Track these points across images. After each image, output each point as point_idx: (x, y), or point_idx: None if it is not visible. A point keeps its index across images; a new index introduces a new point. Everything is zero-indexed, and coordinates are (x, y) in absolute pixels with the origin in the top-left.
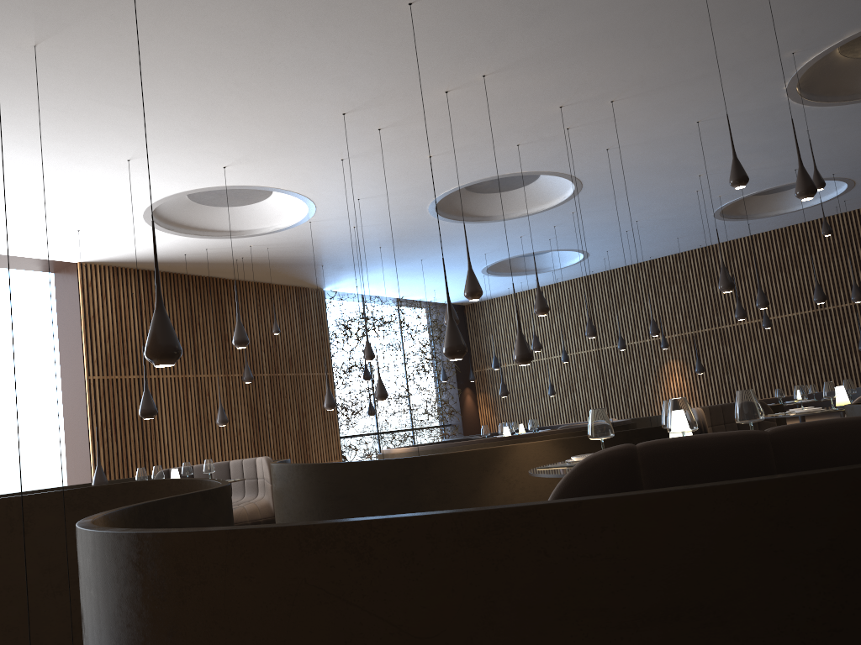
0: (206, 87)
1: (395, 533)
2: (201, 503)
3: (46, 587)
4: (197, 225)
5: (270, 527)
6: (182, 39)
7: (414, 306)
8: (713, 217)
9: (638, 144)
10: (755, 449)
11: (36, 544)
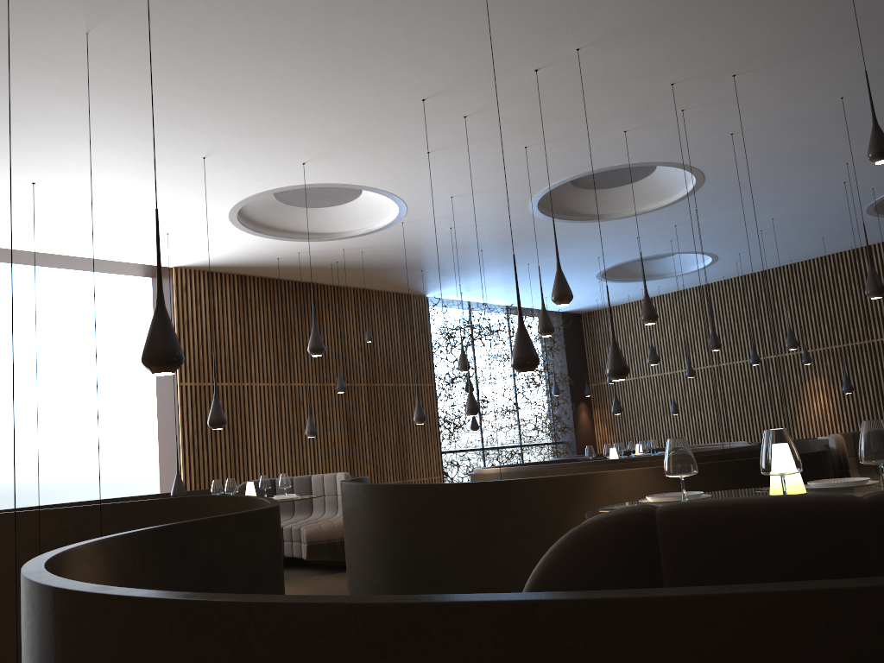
0: (271, 74)
1: (279, 625)
2: (238, 526)
3: None
4: (286, 227)
5: (142, 598)
6: (237, 18)
7: (524, 315)
8: (865, 213)
9: (769, 127)
10: (841, 527)
11: None
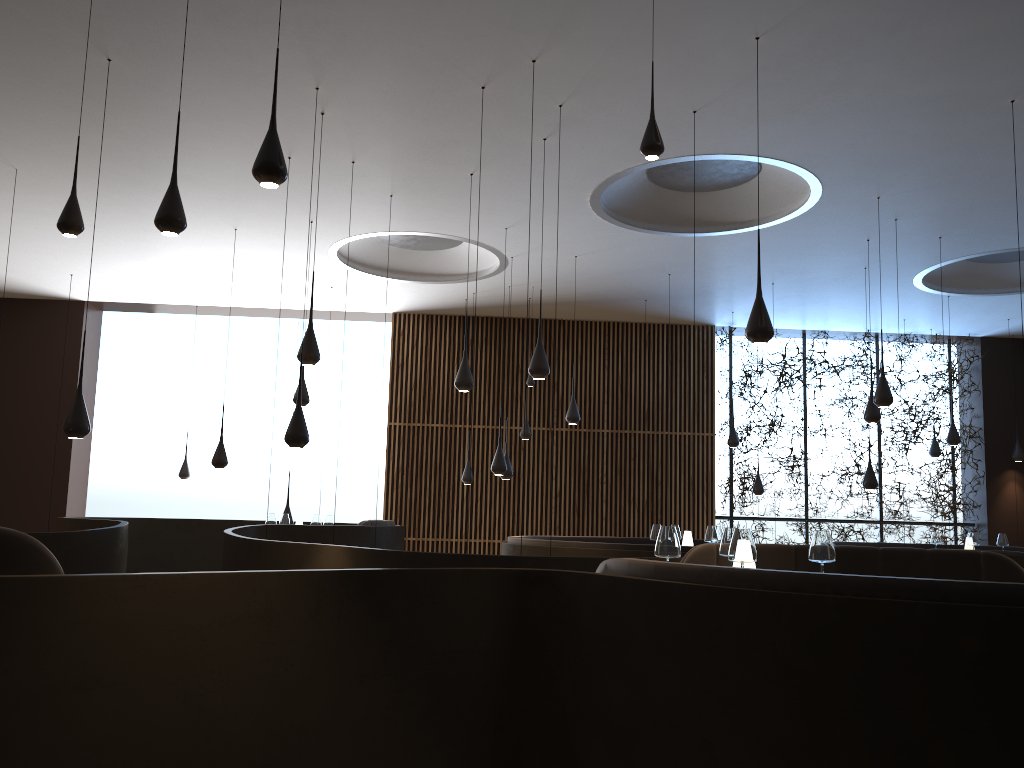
0: (152, 166)
1: None
2: None
3: None
4: (430, 271)
5: None
6: (61, 139)
7: (902, 343)
8: None
9: (734, 93)
10: None
11: None
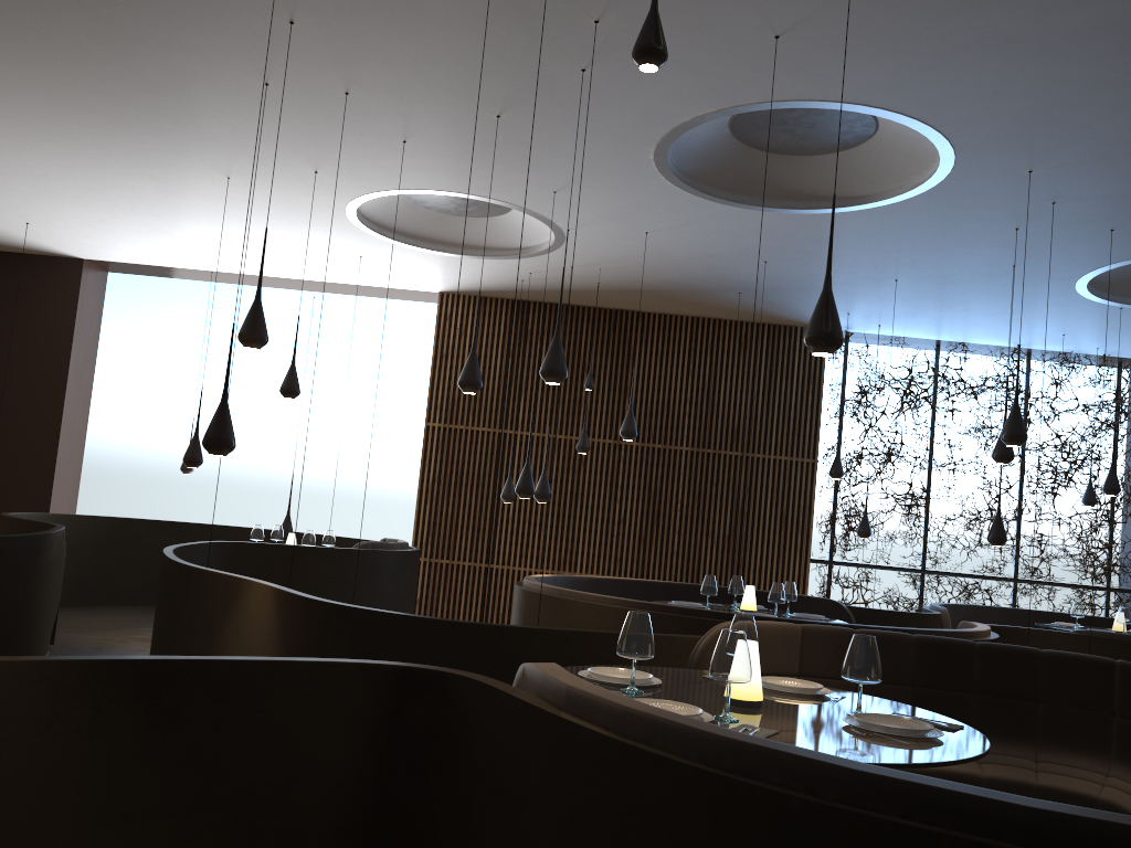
0: (104, 89)
1: None
2: None
3: None
4: (475, 243)
5: None
6: None
7: (1060, 364)
8: None
9: (829, 10)
10: None
11: None
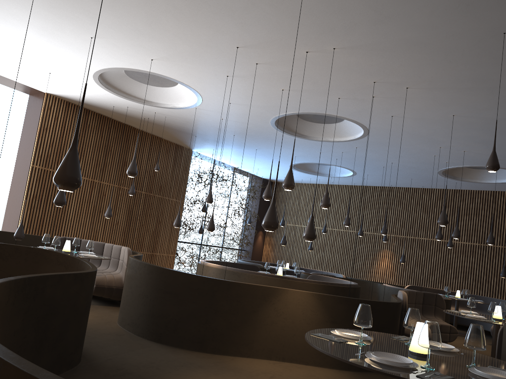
0: (153, 4)
1: None
2: (72, 281)
3: None
4: (125, 90)
5: None
6: None
7: (243, 175)
8: (437, 173)
9: (412, 118)
10: None
11: None
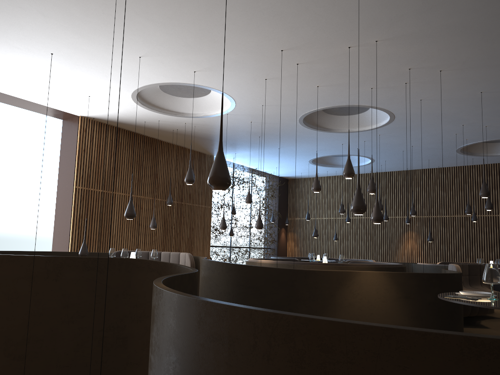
0: (209, 18)
1: None
2: (187, 281)
3: (64, 317)
4: (159, 105)
5: (430, 332)
6: None
7: (261, 175)
8: (455, 151)
9: (440, 100)
10: None
11: (61, 289)
